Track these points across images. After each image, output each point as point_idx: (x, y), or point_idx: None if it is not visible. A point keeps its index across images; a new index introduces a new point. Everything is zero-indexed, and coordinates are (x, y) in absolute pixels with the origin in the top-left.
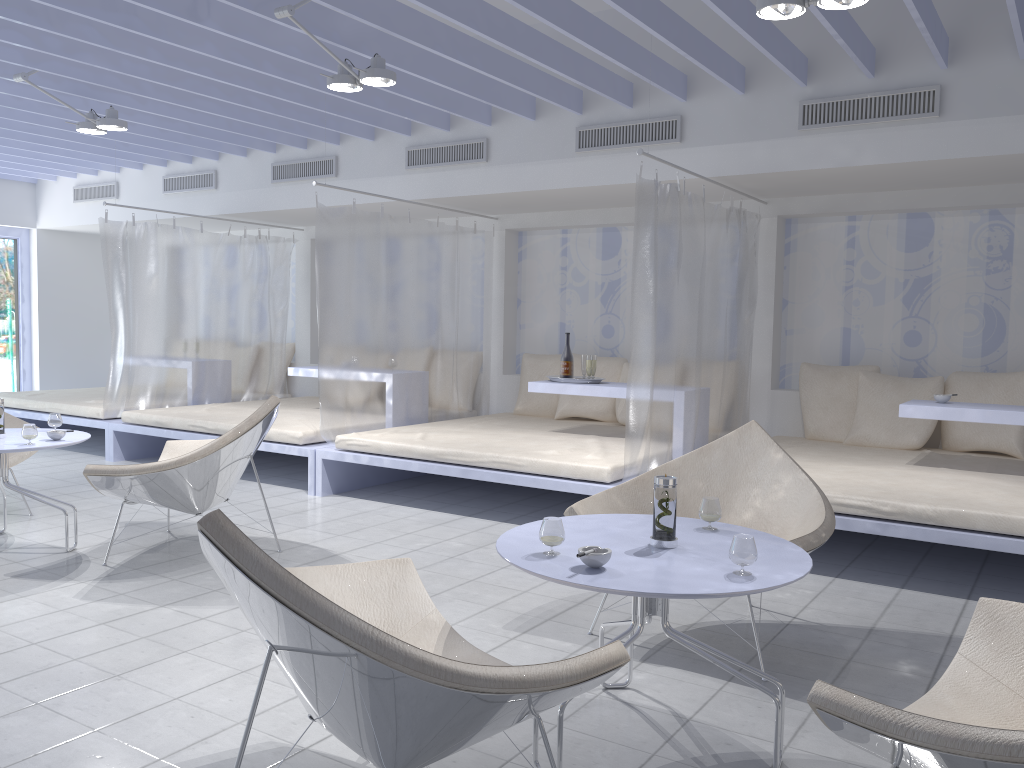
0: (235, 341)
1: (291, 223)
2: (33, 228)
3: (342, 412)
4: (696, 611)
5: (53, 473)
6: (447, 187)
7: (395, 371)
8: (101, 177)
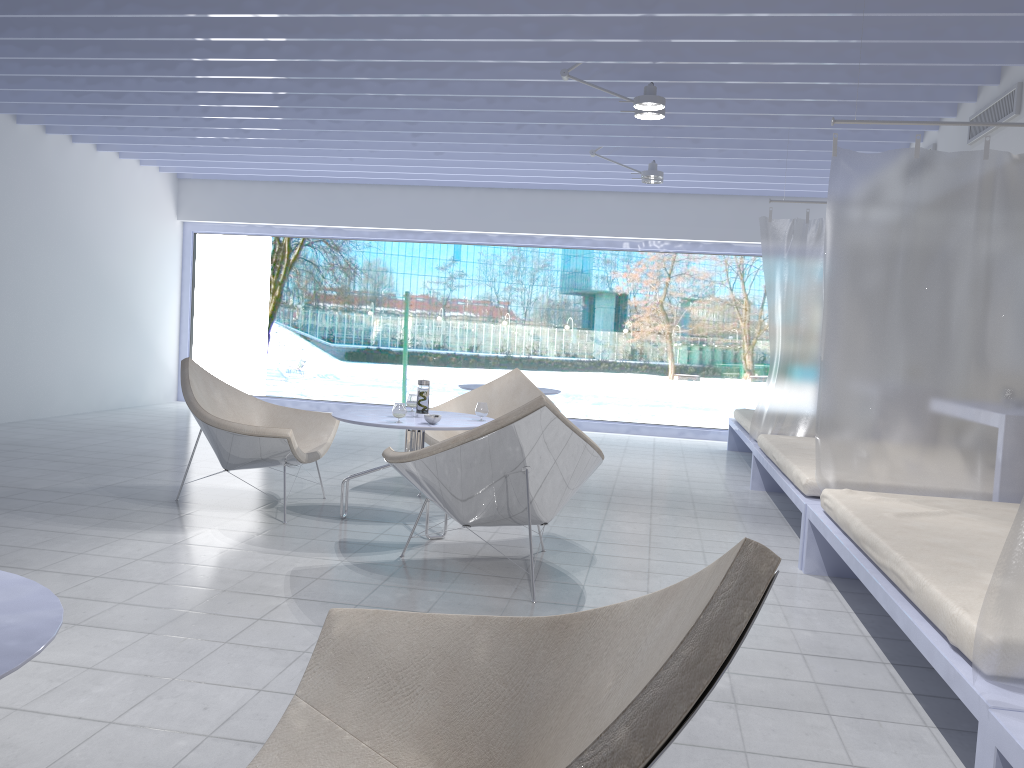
0: None
1: None
2: None
3: (865, 459)
4: None
5: (668, 486)
6: None
7: (1005, 410)
8: None
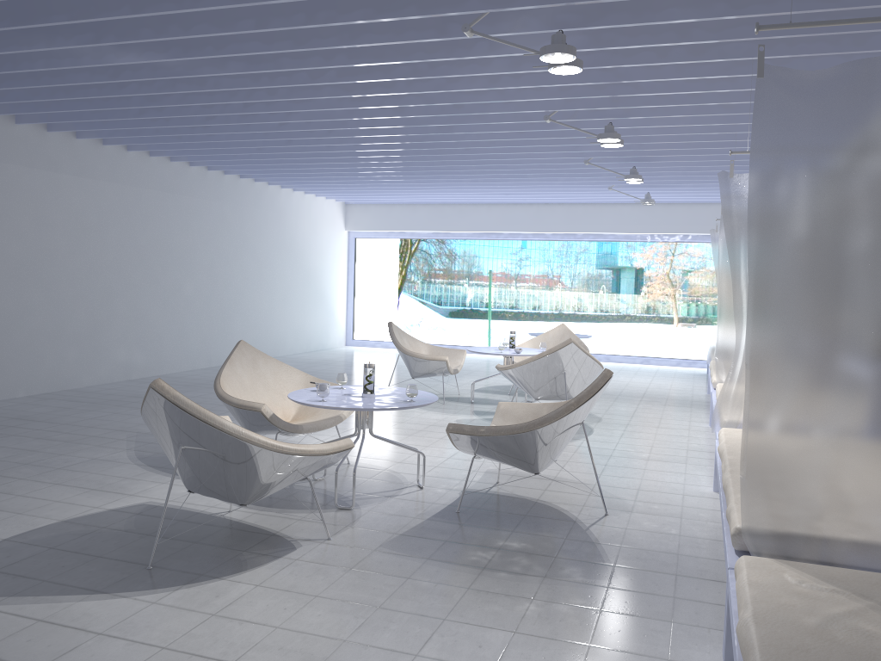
0: None
1: None
2: None
3: None
4: (572, 502)
5: (655, 392)
6: None
7: None
8: None
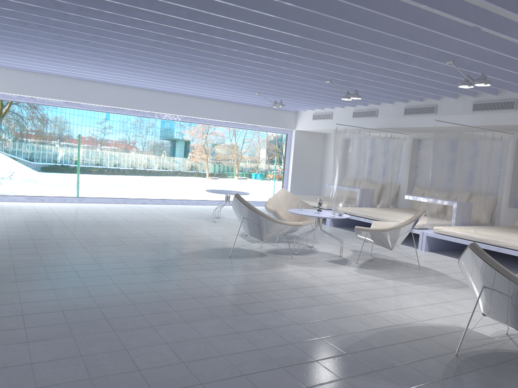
0: (377, 181)
1: (405, 131)
2: (293, 130)
3: (435, 217)
4: None
5: (310, 228)
6: (492, 120)
7: (458, 201)
8: (325, 110)
